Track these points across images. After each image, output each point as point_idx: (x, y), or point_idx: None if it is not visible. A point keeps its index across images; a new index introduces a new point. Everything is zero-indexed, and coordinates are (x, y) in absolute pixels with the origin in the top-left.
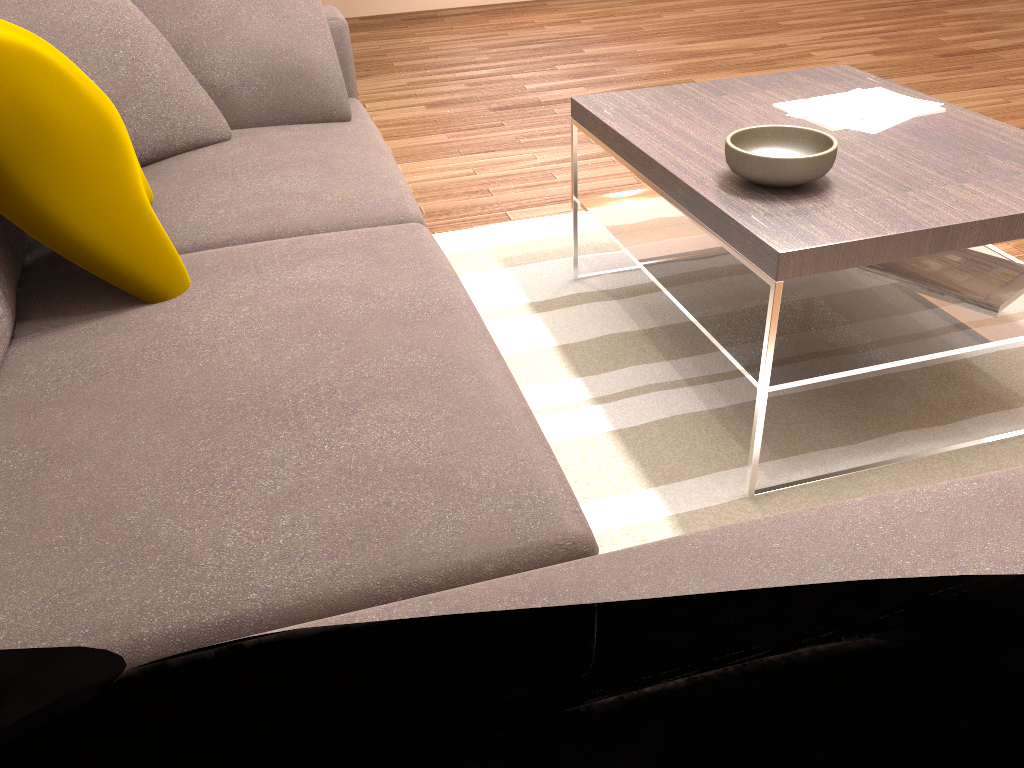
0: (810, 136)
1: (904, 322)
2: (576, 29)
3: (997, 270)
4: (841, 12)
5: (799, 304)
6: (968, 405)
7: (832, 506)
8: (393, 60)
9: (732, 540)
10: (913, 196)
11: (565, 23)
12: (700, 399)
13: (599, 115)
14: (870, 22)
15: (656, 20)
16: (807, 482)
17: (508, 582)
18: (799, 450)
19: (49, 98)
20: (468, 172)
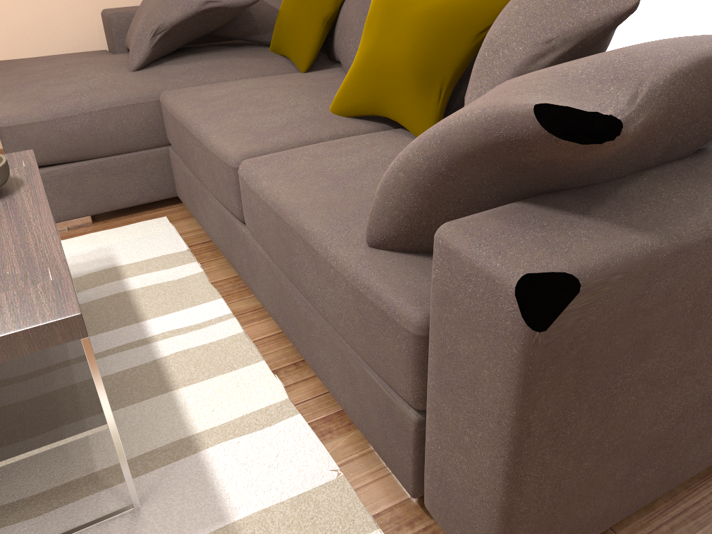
0: None
1: None
2: None
3: None
4: None
5: None
6: None
7: (93, 99)
8: None
9: (125, 91)
10: None
11: None
12: None
13: (63, 268)
14: None
15: None
16: None
17: (182, 85)
18: None
19: (369, 18)
20: None
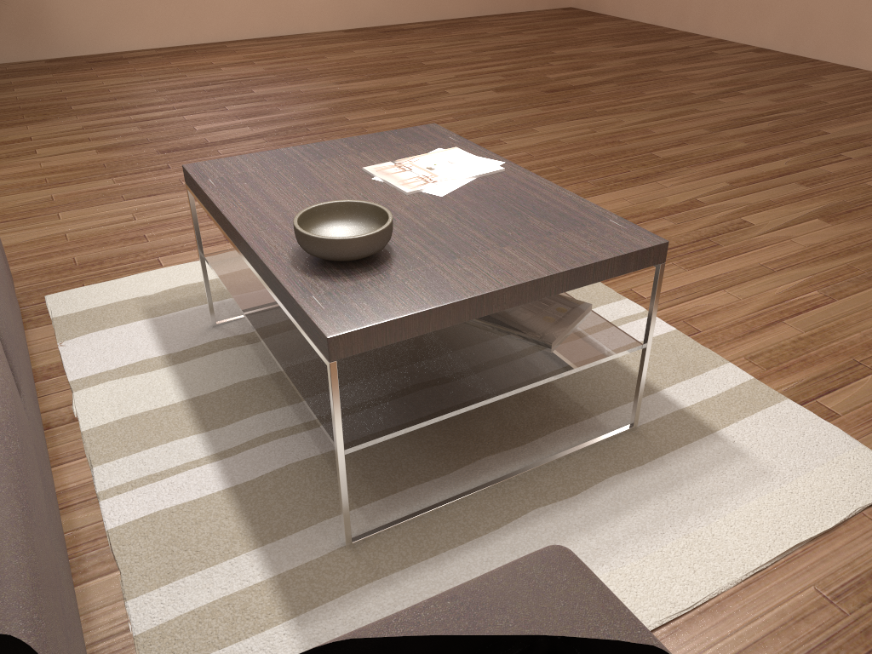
0: (373, 210)
1: (474, 366)
2: (249, 70)
3: (554, 306)
4: (473, 53)
5: (387, 355)
6: (544, 422)
7: None
8: (72, 103)
9: None
10: (459, 263)
11: (240, 64)
12: (315, 443)
13: (202, 185)
14: (495, 62)
15: (321, 61)
16: (401, 521)
17: None
18: (398, 487)
19: None
20: (128, 218)
